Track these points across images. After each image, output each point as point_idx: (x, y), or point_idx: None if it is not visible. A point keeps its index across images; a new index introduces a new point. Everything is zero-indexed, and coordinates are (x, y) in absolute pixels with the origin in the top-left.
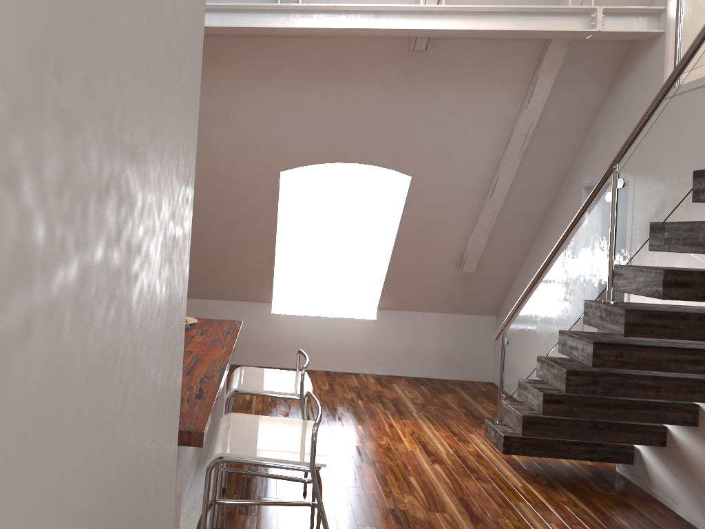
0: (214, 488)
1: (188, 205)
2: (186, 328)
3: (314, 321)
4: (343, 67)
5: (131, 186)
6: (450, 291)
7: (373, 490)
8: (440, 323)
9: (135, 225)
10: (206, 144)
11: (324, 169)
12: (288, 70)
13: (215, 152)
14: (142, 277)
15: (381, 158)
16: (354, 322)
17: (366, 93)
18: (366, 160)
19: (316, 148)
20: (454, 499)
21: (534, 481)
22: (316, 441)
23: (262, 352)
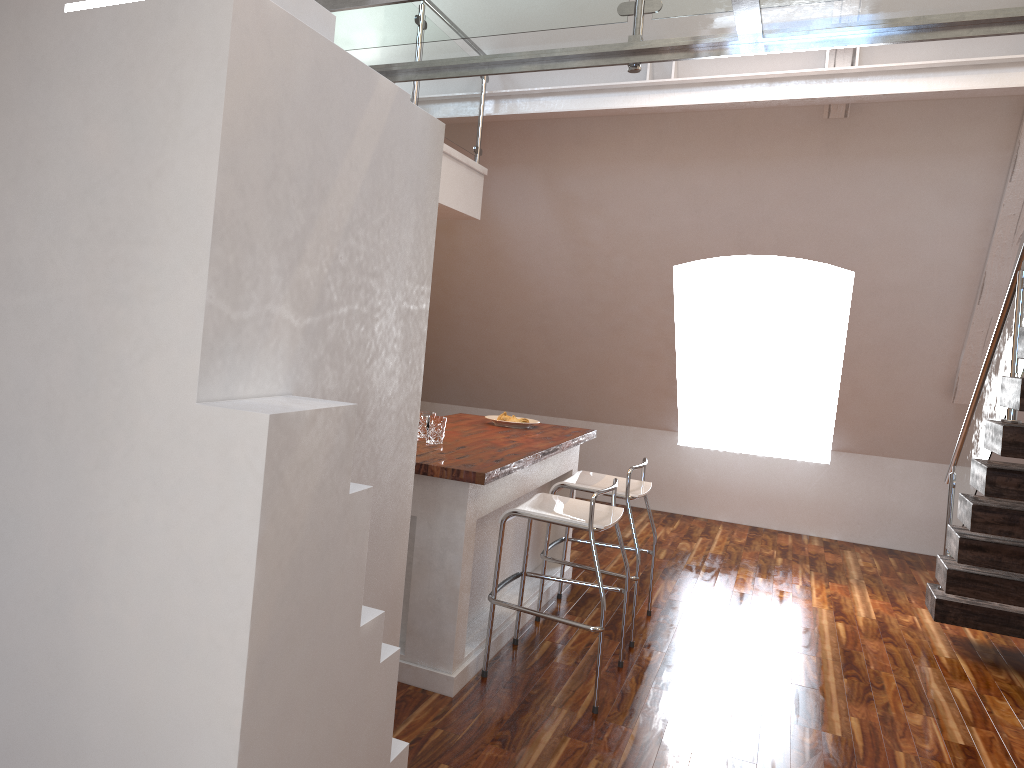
0: (524, 559)
1: (424, 295)
2: (525, 428)
3: (737, 459)
4: (740, 141)
5: (373, 286)
6: (943, 431)
7: (735, 626)
8: (932, 477)
9: (375, 300)
10: (579, 235)
11: (740, 262)
12: (670, 149)
13: (590, 243)
14: (381, 321)
15: (806, 248)
16: (795, 464)
17: (774, 170)
18: (786, 251)
19: (716, 237)
20: (836, 649)
21: (972, 658)
22: (594, 504)
23: (664, 493)
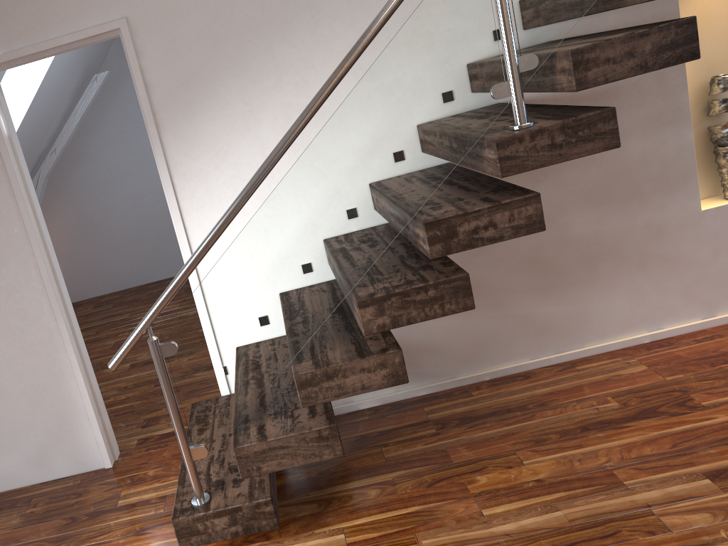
0: None
1: None
2: None
3: None
4: None
5: None
6: None
7: None
8: None
9: None
10: None
11: None
12: None
13: None
14: None
15: None
16: None
17: None
18: None
19: None
20: None
21: (316, 518)
22: None
23: None
